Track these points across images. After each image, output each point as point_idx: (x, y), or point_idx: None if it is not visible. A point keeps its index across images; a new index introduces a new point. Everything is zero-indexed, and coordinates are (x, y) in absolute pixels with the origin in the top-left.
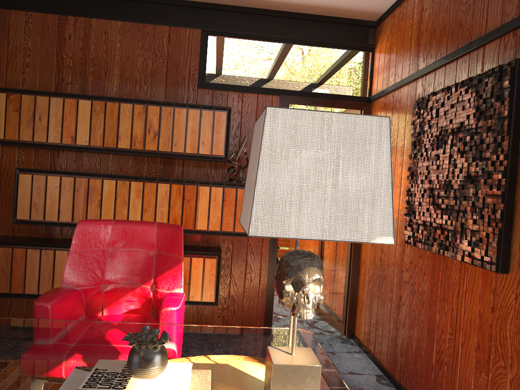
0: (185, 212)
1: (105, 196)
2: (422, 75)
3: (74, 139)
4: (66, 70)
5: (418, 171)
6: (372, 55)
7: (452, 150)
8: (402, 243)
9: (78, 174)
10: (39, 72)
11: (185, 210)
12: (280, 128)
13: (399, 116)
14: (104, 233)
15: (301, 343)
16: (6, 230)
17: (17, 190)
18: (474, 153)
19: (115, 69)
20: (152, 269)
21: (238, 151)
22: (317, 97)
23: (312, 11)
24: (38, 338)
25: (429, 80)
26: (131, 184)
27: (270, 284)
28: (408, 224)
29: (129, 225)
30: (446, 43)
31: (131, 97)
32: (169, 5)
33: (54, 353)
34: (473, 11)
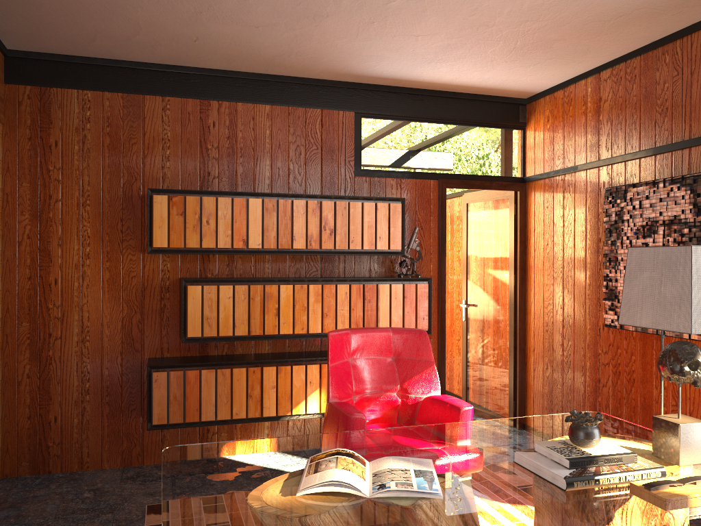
0: (366, 313)
1: (283, 303)
2: (608, 164)
3: (246, 243)
4: (212, 162)
5: (619, 257)
6: (523, 133)
7: (665, 240)
8: (595, 327)
9: (251, 281)
10: (181, 166)
11: (366, 311)
12: (700, 259)
13: (575, 201)
14: (346, 343)
15: (610, 421)
16: (154, 352)
17: (184, 304)
18: (695, 243)
19: (265, 158)
20: (395, 375)
21: (410, 243)
22: (473, 180)
23: (467, 91)
24: (419, 441)
25: (618, 170)
26: (309, 287)
27: (441, 382)
28: (609, 308)
29: (366, 333)
30: (638, 138)
31: (285, 189)
32: (320, 86)
33: (457, 448)
34: (672, 114)
